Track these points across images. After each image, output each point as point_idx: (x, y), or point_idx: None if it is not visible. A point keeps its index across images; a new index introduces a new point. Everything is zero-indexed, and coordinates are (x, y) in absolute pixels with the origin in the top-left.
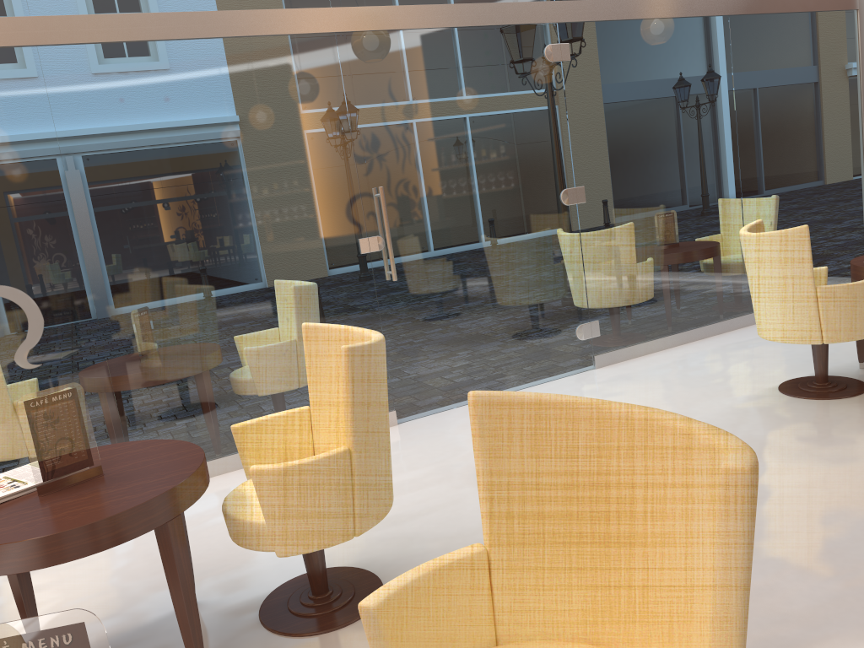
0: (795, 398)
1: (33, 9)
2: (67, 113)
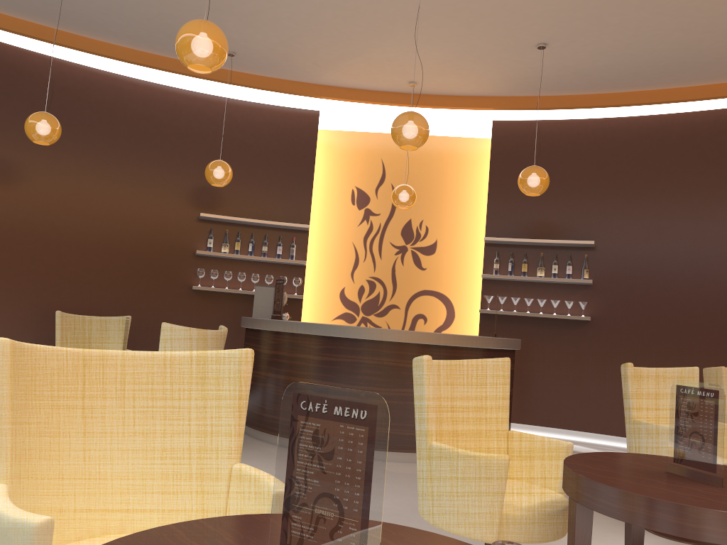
0: None
1: None
2: None
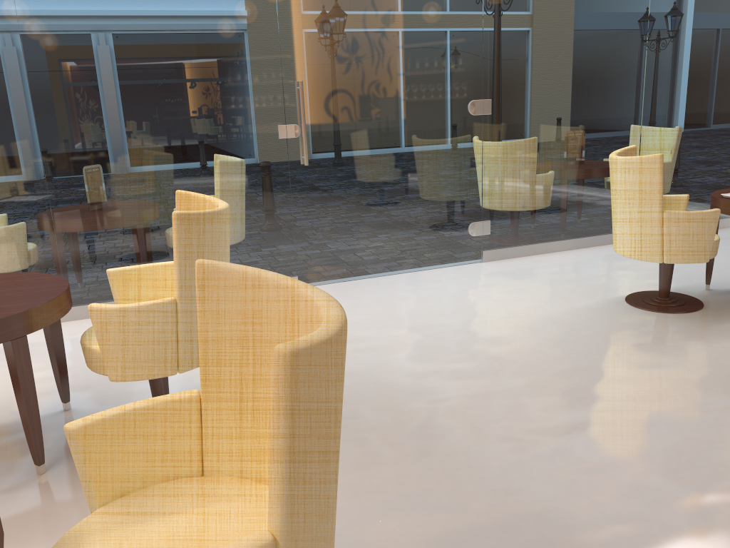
0: (635, 308)
1: None
2: None
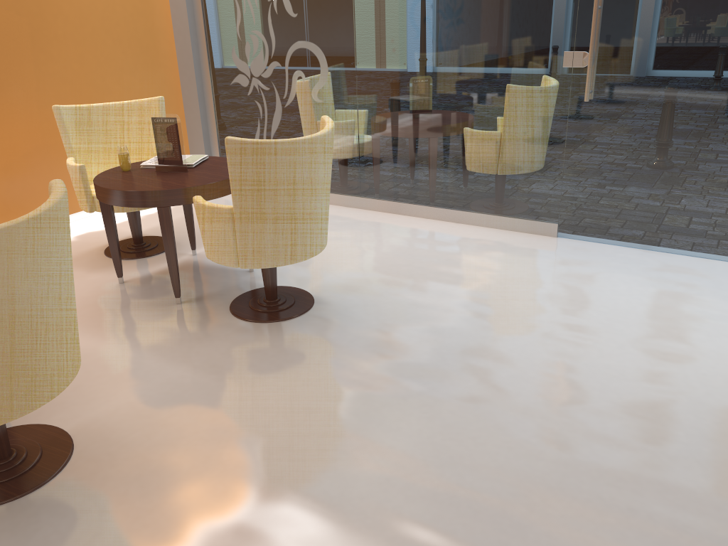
0: None
1: None
2: None
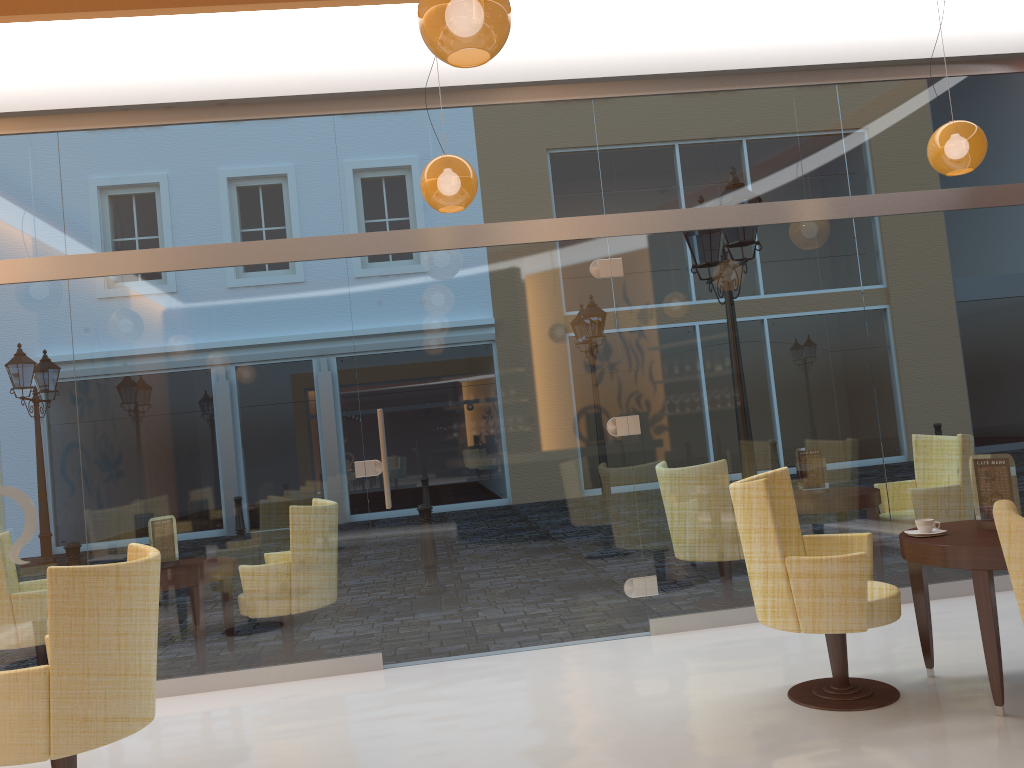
0: (790, 702)
1: (69, 249)
2: (84, 336)
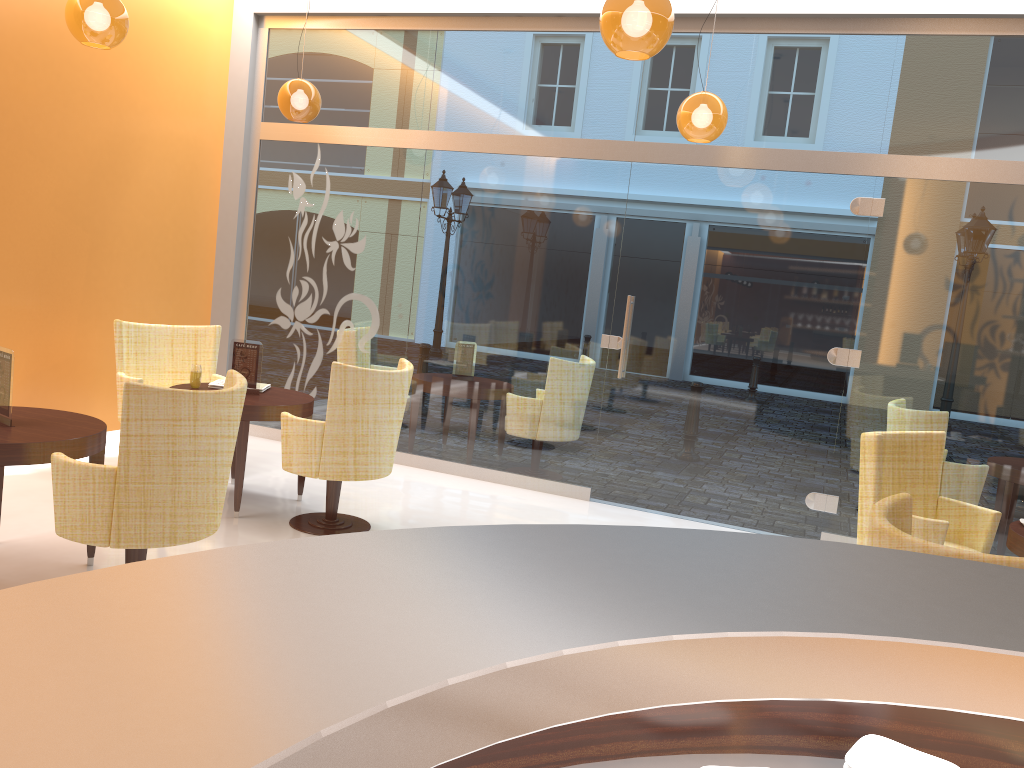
0: None
1: (430, 126)
2: (429, 195)
